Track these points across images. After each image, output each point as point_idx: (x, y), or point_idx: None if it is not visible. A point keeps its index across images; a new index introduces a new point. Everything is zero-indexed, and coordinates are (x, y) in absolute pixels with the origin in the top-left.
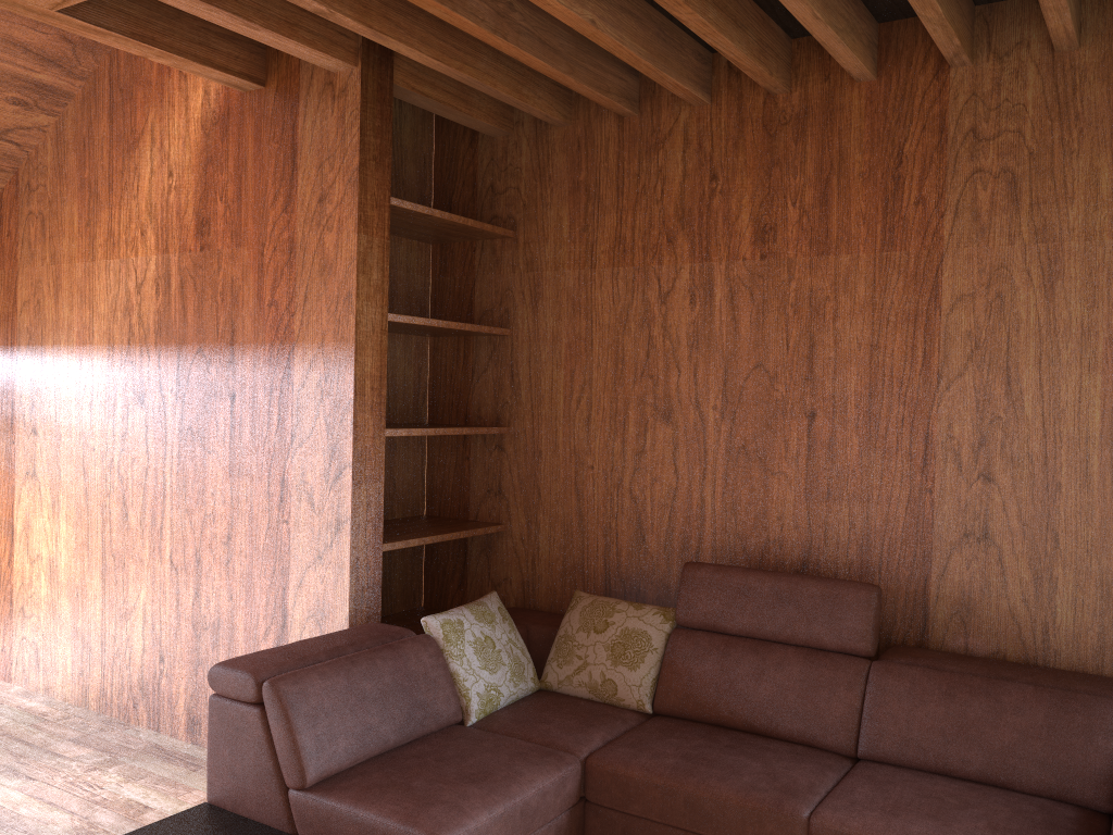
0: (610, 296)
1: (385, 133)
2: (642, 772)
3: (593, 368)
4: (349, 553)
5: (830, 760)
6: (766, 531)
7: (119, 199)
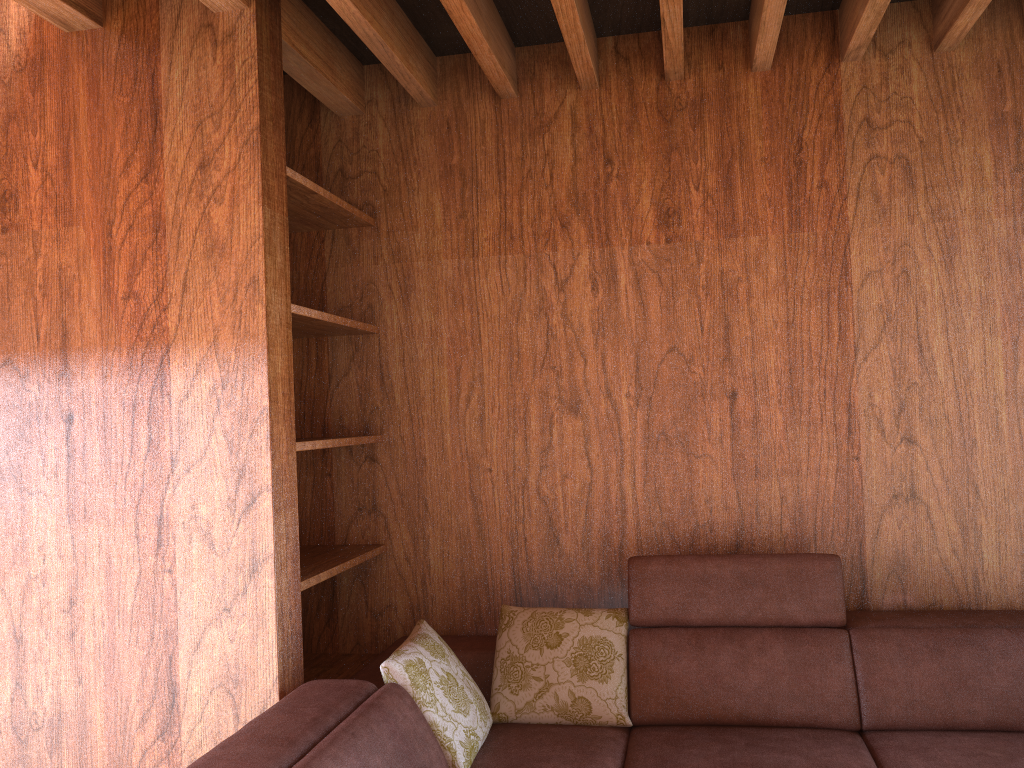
0: (498, 285)
1: (278, 90)
2: None
3: (484, 362)
4: (274, 599)
5: (847, 738)
6: (695, 515)
7: None
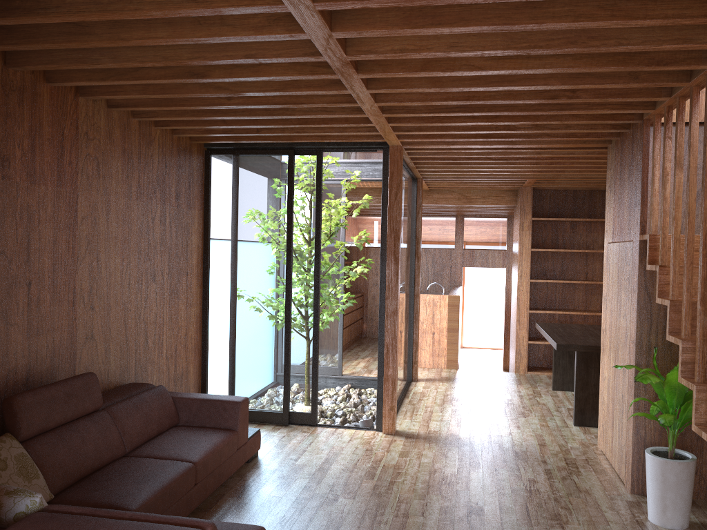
0: None
1: None
2: (152, 495)
3: None
4: None
5: (133, 457)
6: (8, 364)
7: None
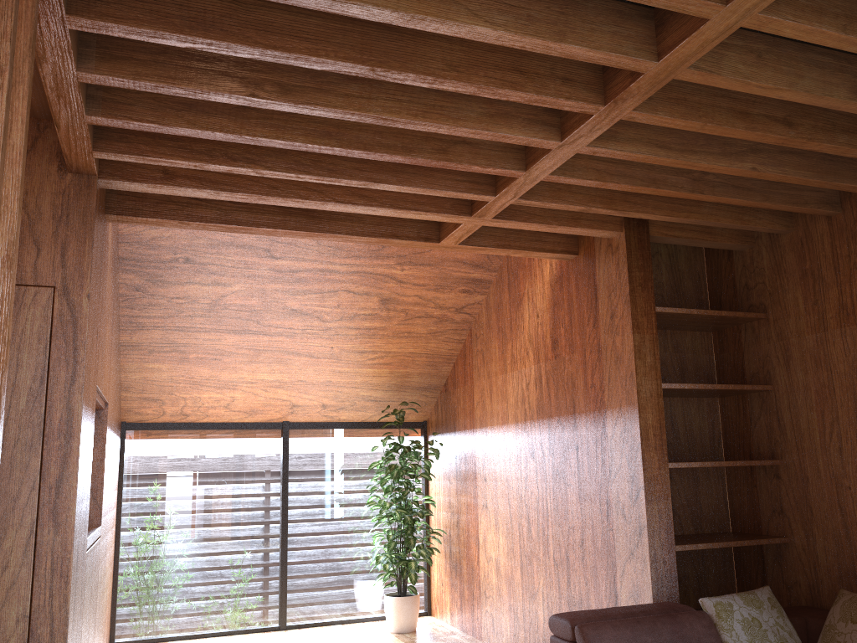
0: (842, 350)
1: (646, 267)
2: None
3: (838, 407)
4: (648, 550)
5: None
6: None
7: (515, 335)
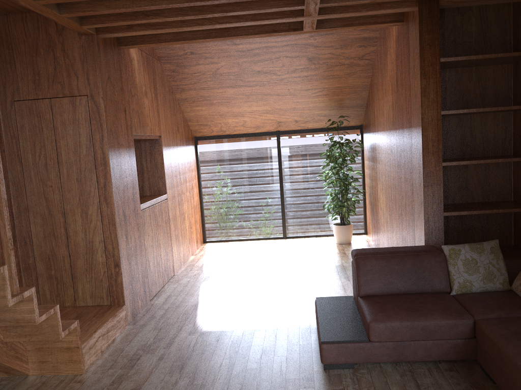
0: None
1: (434, 30)
2: (489, 332)
3: None
4: (423, 215)
5: None
6: None
7: (385, 75)
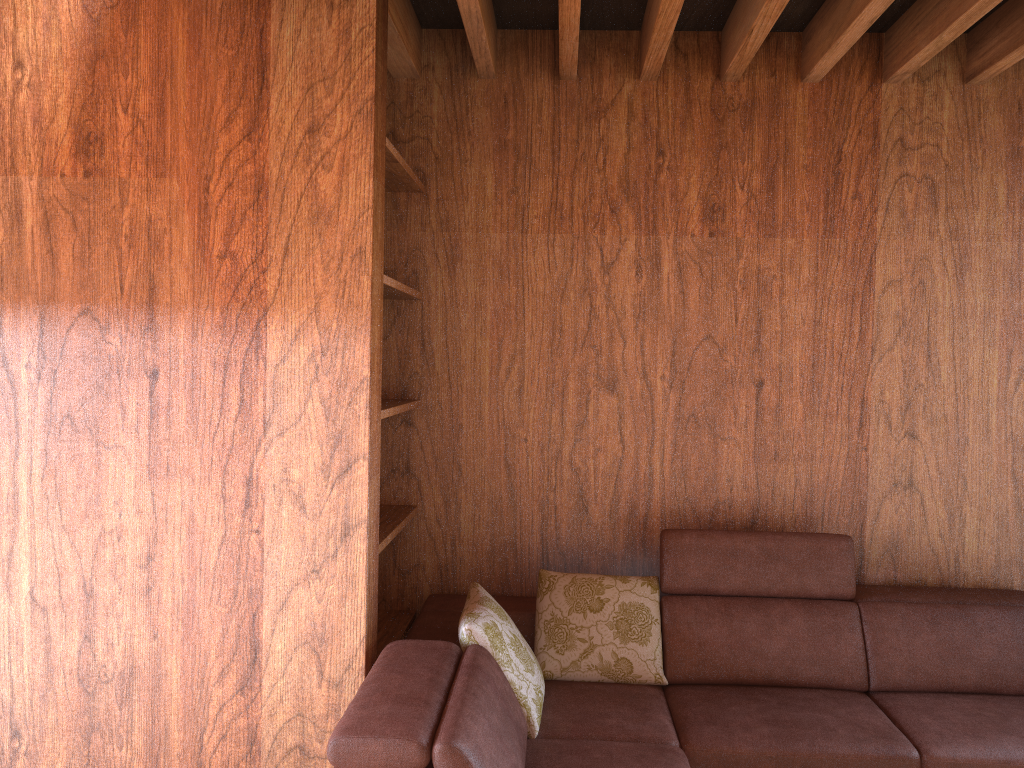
0: (545, 263)
1: (384, 59)
2: (751, 747)
3: (526, 337)
4: (365, 563)
5: (860, 698)
6: (716, 493)
7: None
